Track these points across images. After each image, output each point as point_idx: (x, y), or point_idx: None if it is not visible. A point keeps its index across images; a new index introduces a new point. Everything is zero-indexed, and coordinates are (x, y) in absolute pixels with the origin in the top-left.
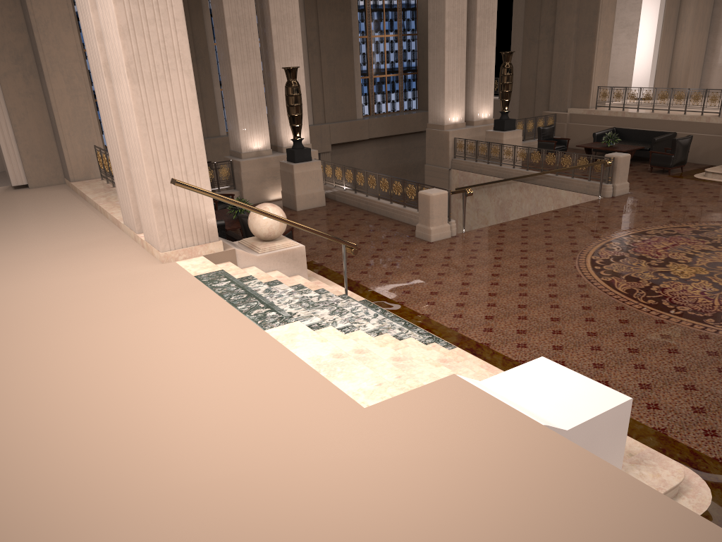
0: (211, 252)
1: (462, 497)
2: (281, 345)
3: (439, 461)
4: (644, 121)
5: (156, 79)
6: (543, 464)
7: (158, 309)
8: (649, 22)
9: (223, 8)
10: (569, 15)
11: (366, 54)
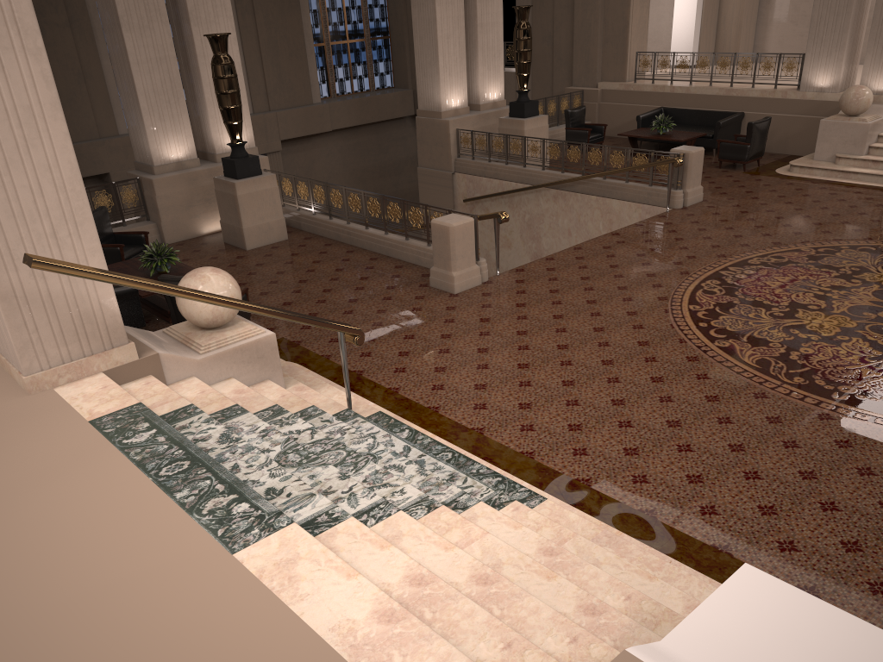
0: (118, 363)
1: None
2: (271, 595)
3: None
4: (700, 98)
5: None
6: None
7: (21, 512)
8: None
9: None
10: None
11: (318, 12)
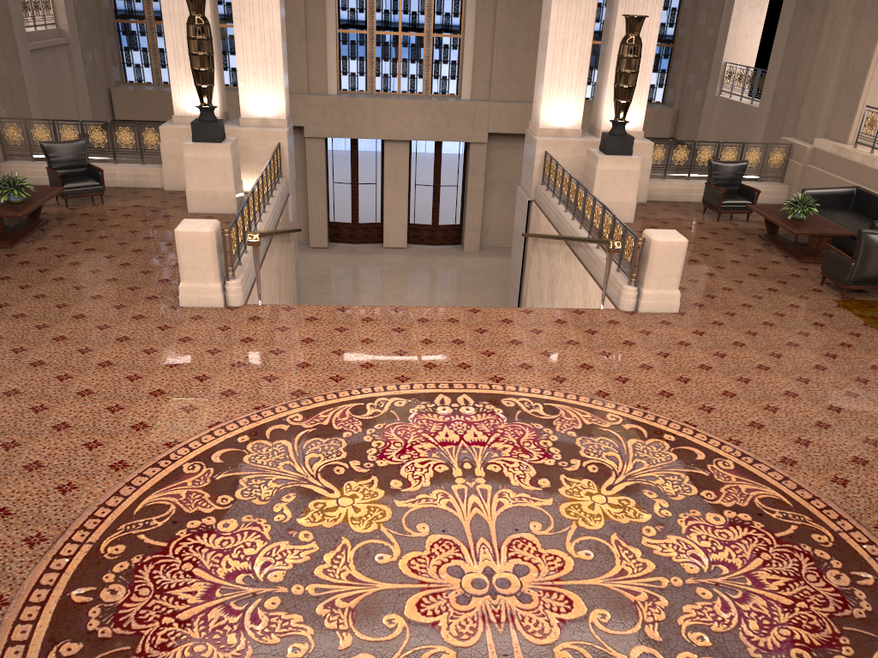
0: None
1: None
2: None
3: None
4: None
5: None
6: None
7: None
8: None
9: None
10: None
11: None
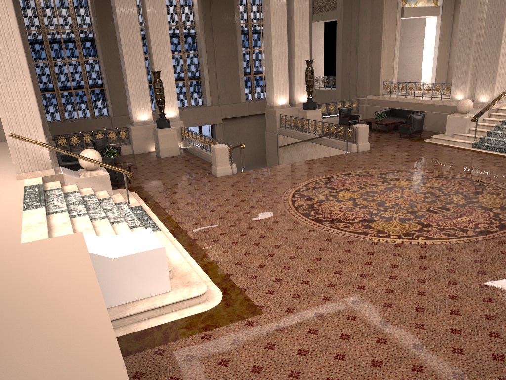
0: (47, 175)
1: (12, 276)
2: (21, 217)
3: (22, 264)
4: (408, 104)
5: (8, 80)
6: (64, 266)
7: None
8: (430, 38)
9: (120, 36)
10: (365, 35)
11: (249, 61)
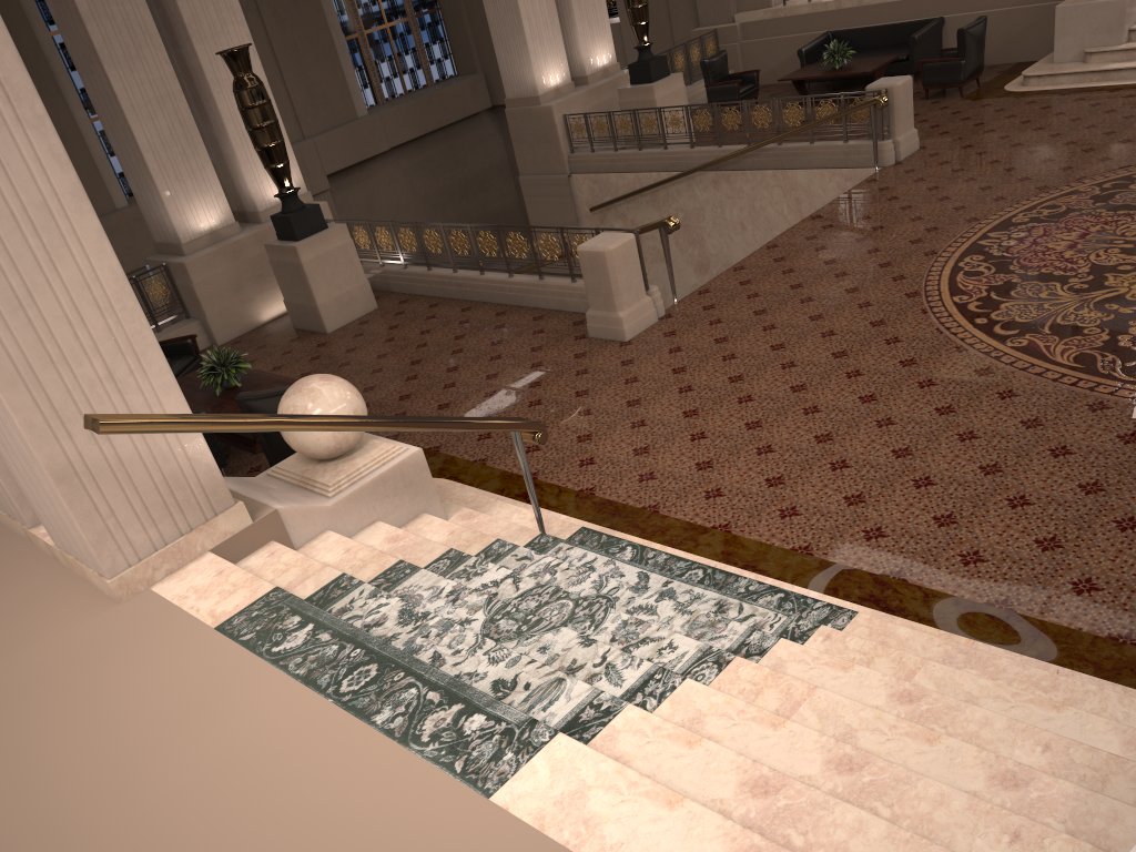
0: (227, 535)
1: None
2: None
3: None
4: (879, 9)
5: None
6: None
7: (165, 784)
8: None
9: None
10: None
11: None
